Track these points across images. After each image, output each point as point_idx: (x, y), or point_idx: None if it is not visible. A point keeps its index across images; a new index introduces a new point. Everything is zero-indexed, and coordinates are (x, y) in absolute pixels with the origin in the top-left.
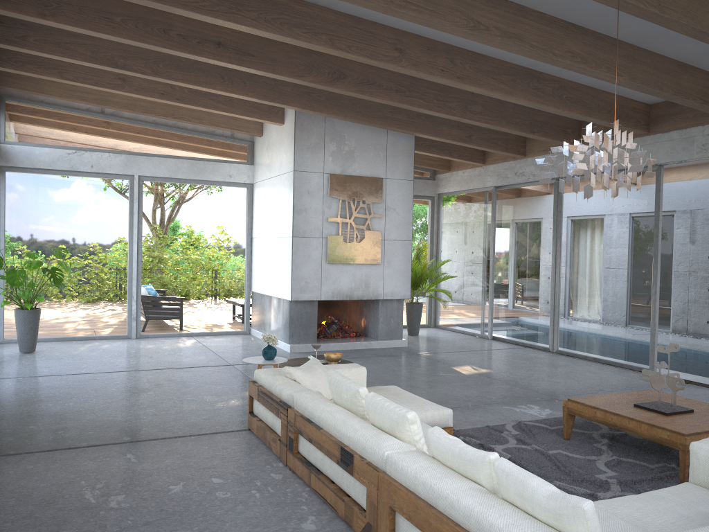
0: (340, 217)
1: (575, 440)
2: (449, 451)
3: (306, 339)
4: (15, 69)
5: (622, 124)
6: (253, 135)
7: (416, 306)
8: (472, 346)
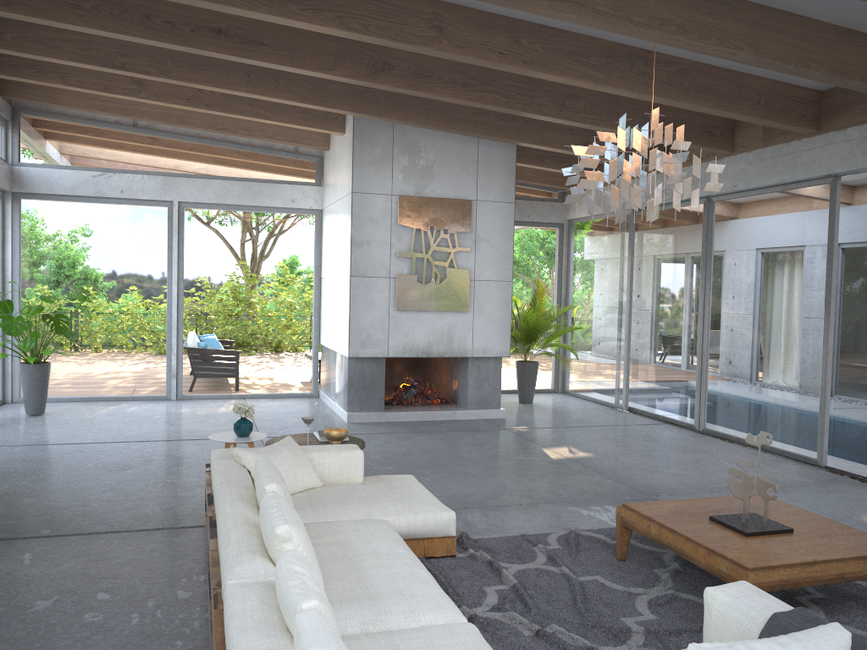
0: (414, 252)
1: (633, 561)
2: (280, 589)
3: (370, 406)
4: (8, 75)
5: (776, 119)
6: (317, 149)
7: (529, 366)
8: (593, 419)
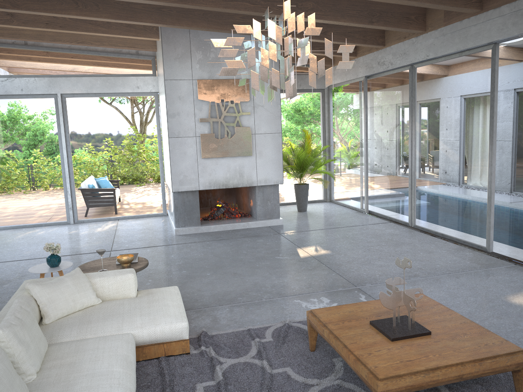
0: (211, 118)
1: (321, 351)
2: None
3: (190, 222)
4: None
5: (448, 4)
6: (149, 50)
7: (302, 187)
8: (342, 222)
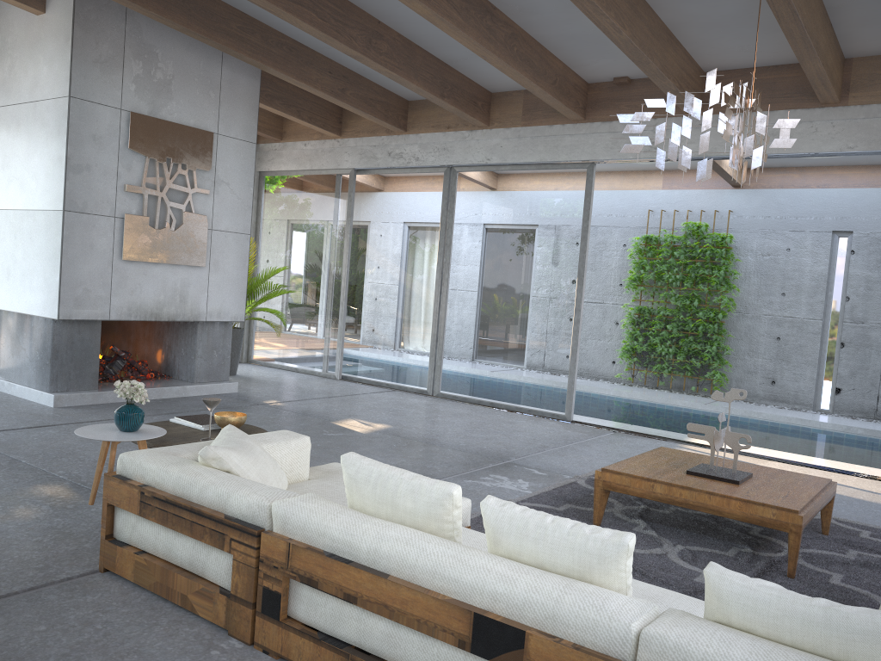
0: (147, 187)
1: (607, 525)
2: (794, 614)
3: (80, 384)
4: None
5: (564, 102)
6: None
7: (236, 332)
8: (326, 389)
